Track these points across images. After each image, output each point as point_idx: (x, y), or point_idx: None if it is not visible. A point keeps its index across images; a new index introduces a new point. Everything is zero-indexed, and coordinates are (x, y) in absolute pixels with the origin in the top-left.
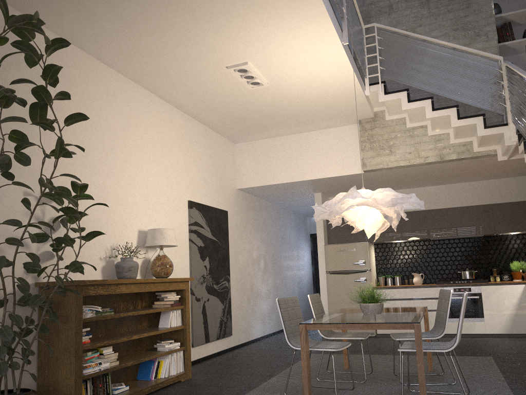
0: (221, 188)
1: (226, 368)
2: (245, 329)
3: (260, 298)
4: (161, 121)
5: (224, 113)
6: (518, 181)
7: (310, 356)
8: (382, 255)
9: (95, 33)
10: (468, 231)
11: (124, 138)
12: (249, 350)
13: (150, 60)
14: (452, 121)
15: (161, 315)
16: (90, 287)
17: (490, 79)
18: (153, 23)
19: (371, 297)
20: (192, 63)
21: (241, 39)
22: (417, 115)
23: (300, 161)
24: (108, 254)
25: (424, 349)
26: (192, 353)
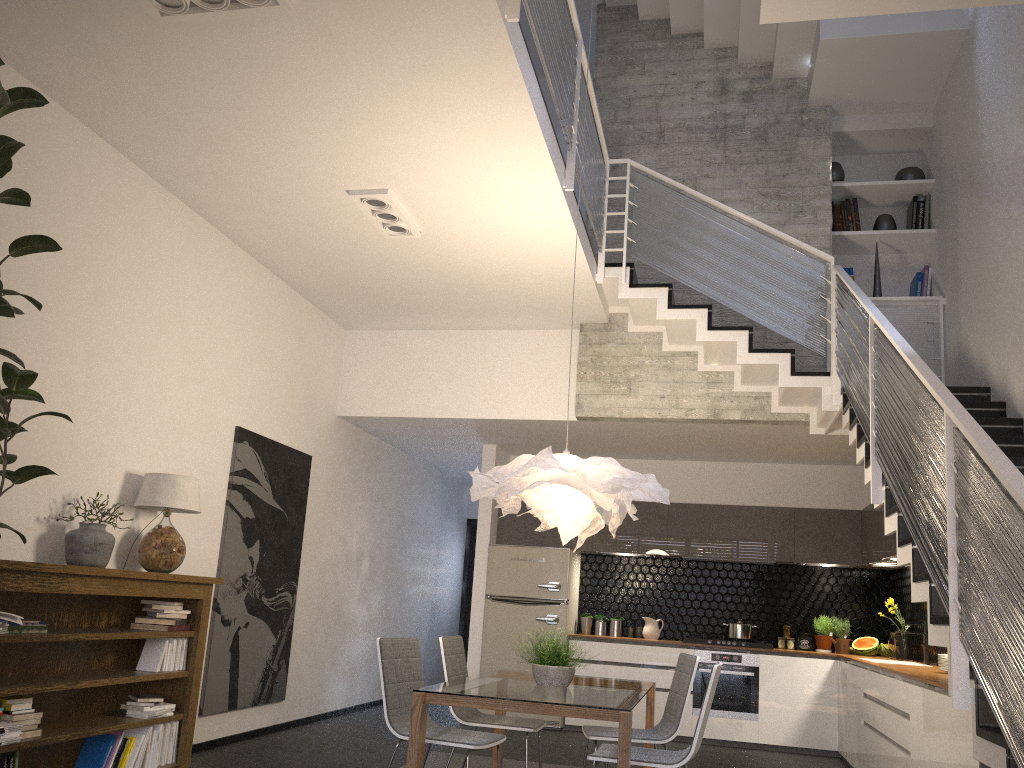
0: (305, 411)
1: (262, 765)
2: (313, 690)
3: (351, 632)
4: (205, 268)
5: (332, 271)
6: (843, 474)
7: (426, 754)
8: (594, 576)
9: (102, 86)
10: (749, 552)
11: (126, 291)
12: (314, 733)
13: (202, 153)
14: (739, 354)
15: (145, 645)
16: (6, 575)
17: (810, 292)
18: (219, 91)
19: (555, 654)
20: (283, 172)
21: (381, 148)
22: (683, 332)
23: (465, 381)
24: (54, 513)
25: (634, 760)
26: (197, 728)
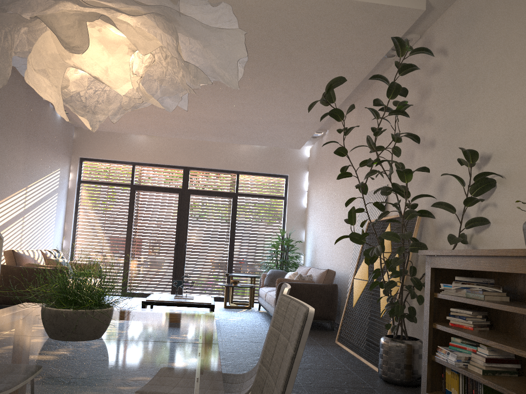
0: None
1: None
2: None
3: None
4: None
5: None
6: None
7: None
8: None
9: None
10: None
11: None
12: None
13: None
14: None
15: None
16: (436, 259)
17: None
18: None
19: (79, 289)
20: None
21: None
22: None
23: None
24: None
25: None
26: None
